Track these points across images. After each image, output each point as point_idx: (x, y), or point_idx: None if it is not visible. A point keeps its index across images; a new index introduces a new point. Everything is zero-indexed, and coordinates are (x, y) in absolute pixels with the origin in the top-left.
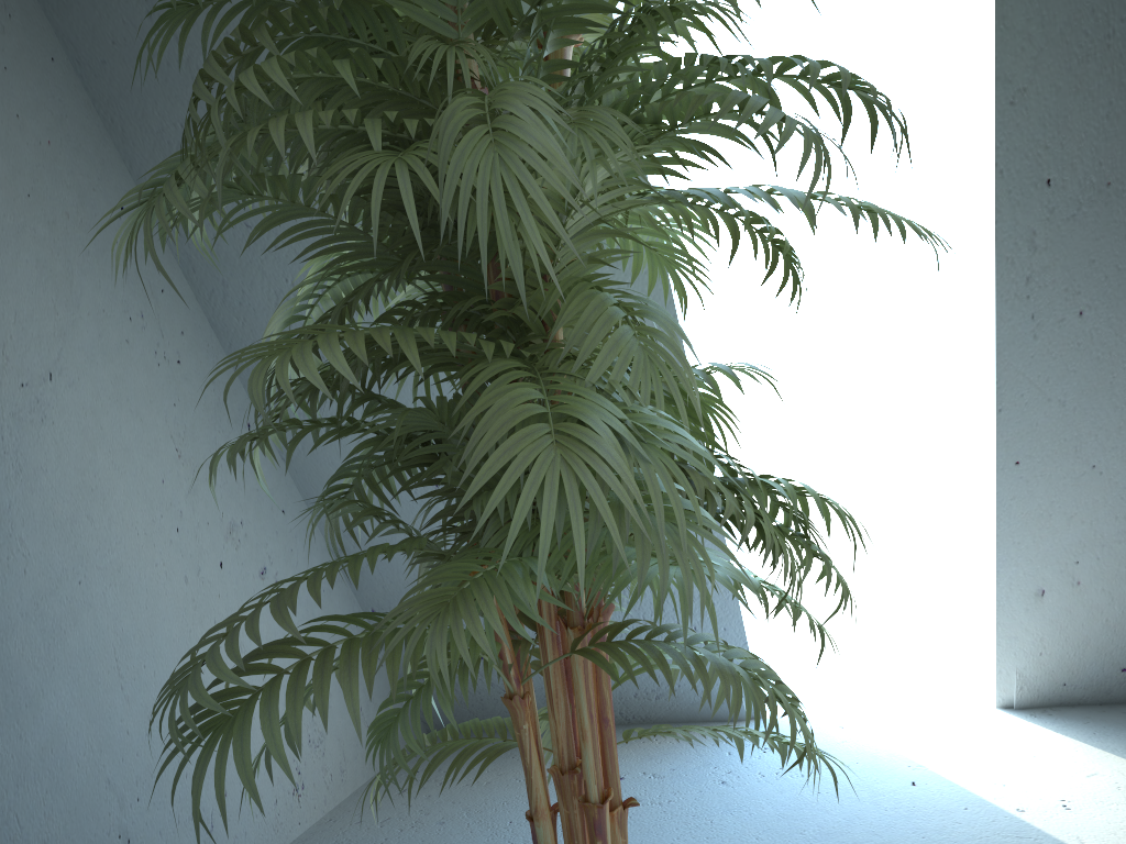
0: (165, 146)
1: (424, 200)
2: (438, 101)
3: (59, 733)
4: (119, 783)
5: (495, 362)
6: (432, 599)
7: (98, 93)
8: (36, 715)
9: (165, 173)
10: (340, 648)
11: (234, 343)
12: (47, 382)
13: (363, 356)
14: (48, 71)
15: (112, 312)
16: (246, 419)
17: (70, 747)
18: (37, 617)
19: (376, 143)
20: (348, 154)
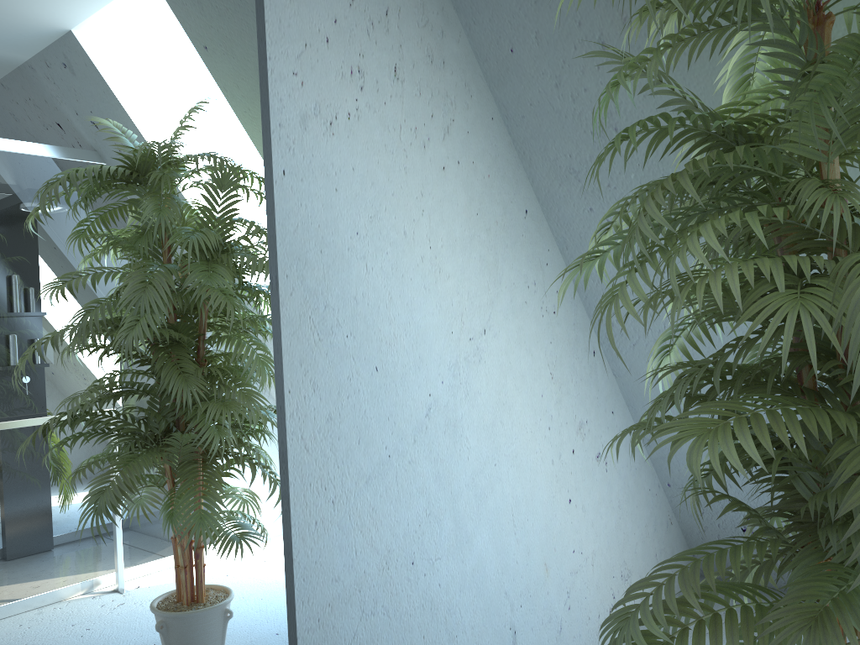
0: (557, 169)
1: (793, 288)
2: (814, 224)
3: (481, 560)
4: (511, 594)
5: (859, 442)
6: (803, 612)
7: (516, 136)
8: (470, 548)
9: (595, 247)
10: (644, 511)
11: (589, 296)
12: (482, 336)
13: (770, 449)
14: (489, 127)
15: (518, 284)
16: (592, 348)
17: (487, 569)
18: (473, 486)
19: (780, 286)
20: (759, 295)
